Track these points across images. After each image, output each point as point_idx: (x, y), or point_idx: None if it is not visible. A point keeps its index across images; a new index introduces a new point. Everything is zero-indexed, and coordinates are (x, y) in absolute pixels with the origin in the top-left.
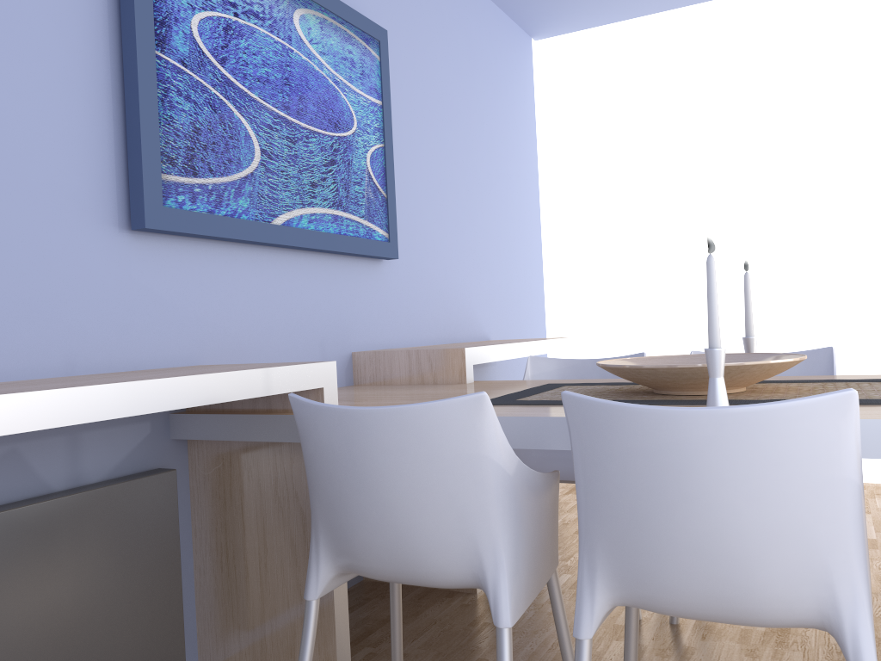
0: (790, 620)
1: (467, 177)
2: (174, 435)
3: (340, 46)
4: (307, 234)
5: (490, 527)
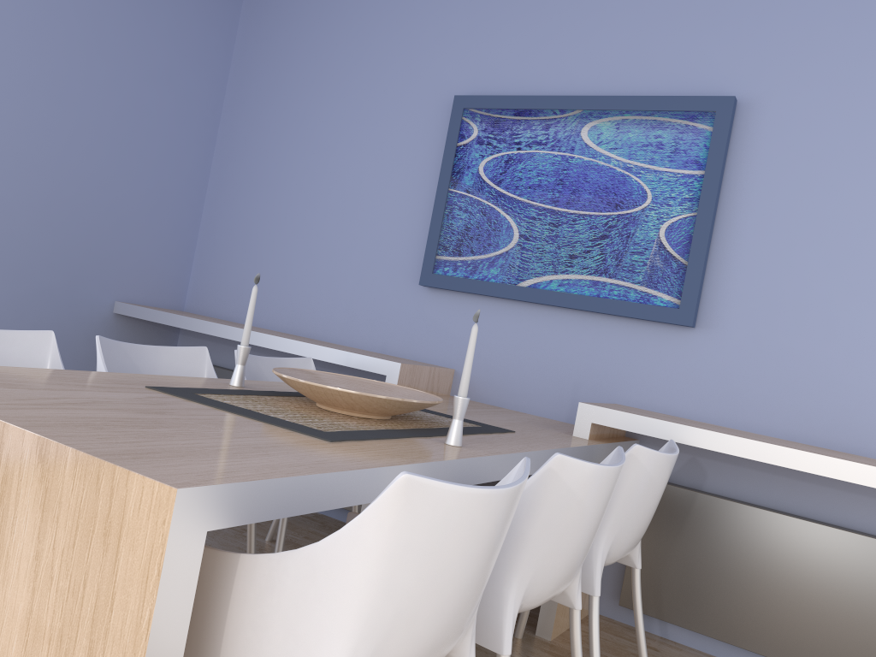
0: None
1: None
2: None
3: (641, 135)
4: (552, 294)
5: None
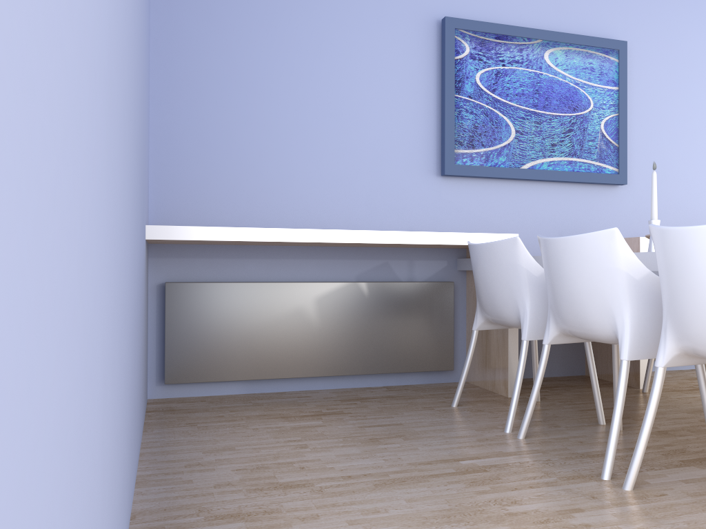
0: (605, 335)
1: None
2: (458, 268)
3: (581, 62)
4: (546, 172)
5: (522, 296)
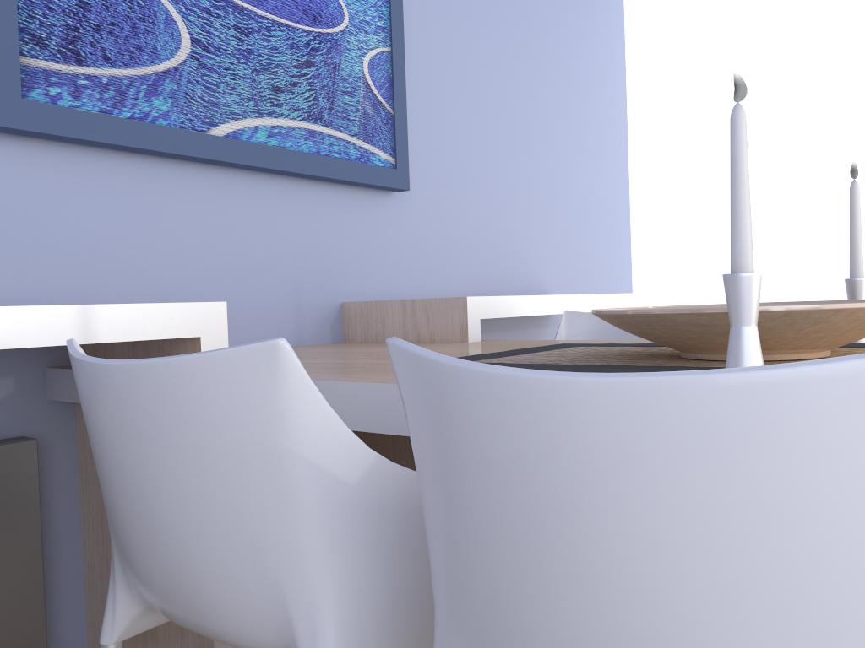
0: None
1: (523, 101)
2: (50, 396)
3: None
4: (265, 151)
5: (305, 571)
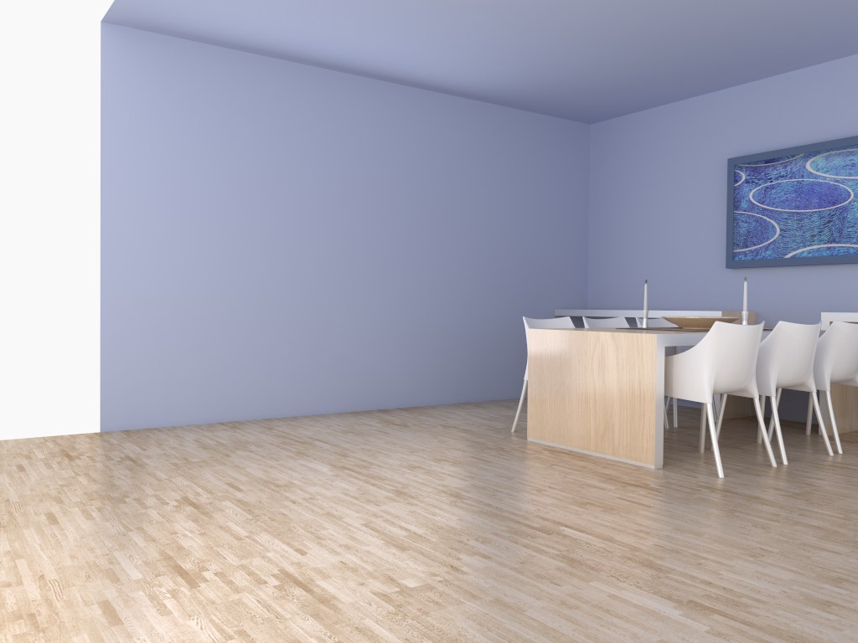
0: None
1: None
2: None
3: (840, 161)
4: (804, 259)
5: None
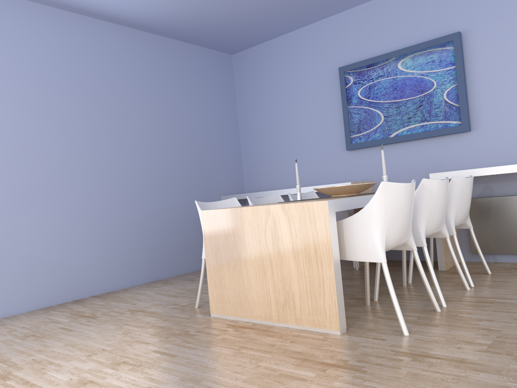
0: None
1: None
2: None
3: (423, 59)
4: (405, 136)
5: None
